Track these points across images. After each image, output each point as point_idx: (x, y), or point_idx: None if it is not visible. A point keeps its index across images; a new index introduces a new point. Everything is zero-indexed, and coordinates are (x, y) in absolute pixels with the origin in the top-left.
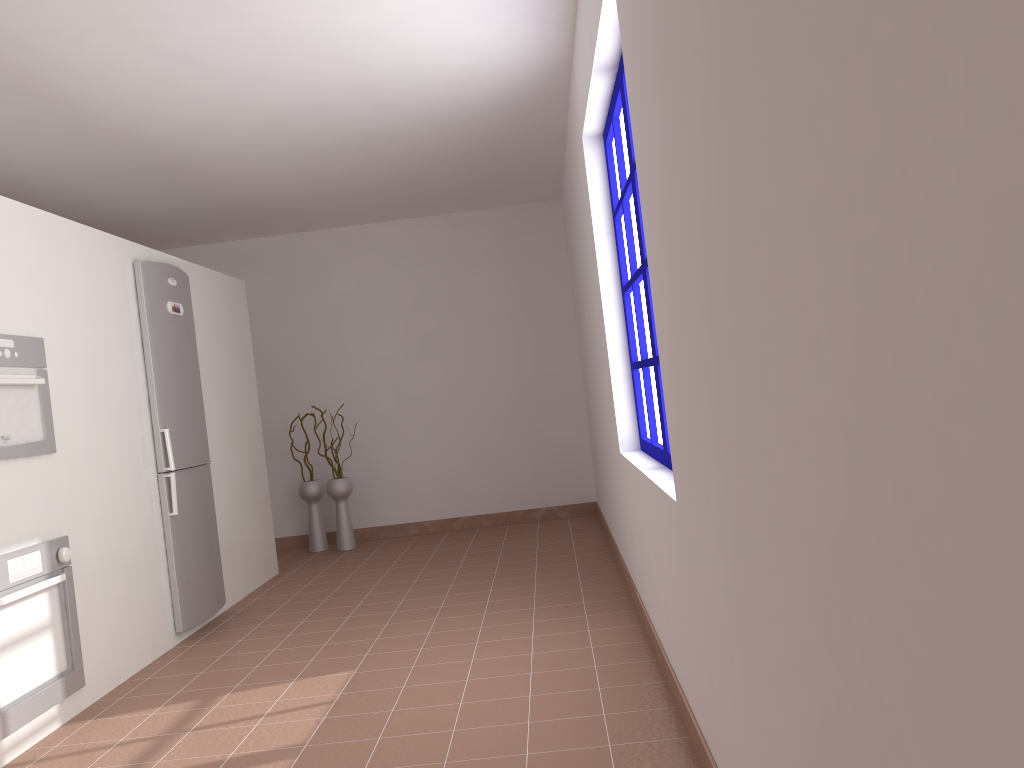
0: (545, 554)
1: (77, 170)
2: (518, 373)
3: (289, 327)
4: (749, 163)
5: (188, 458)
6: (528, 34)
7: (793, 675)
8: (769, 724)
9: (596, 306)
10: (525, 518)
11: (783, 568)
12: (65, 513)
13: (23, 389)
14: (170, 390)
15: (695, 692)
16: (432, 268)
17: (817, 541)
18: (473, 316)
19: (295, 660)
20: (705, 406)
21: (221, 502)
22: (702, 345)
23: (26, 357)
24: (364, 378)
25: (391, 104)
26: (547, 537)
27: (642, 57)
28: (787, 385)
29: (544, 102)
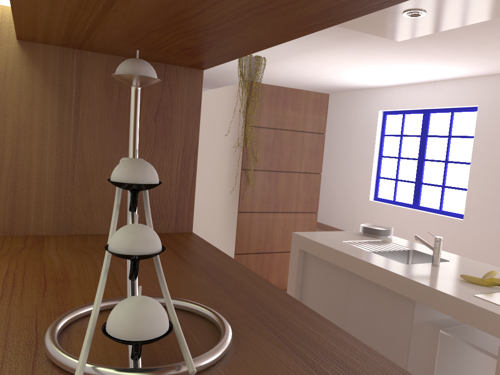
0: None
1: None
2: None
3: None
4: None
5: None
6: (388, 84)
7: None
8: None
9: (357, 155)
10: None
11: None
12: None
13: None
14: None
15: None
16: None
17: None
18: None
19: None
20: None
21: None
22: None
23: None
24: None
25: (325, 81)
26: None
27: (498, 138)
28: None
29: (351, 89)
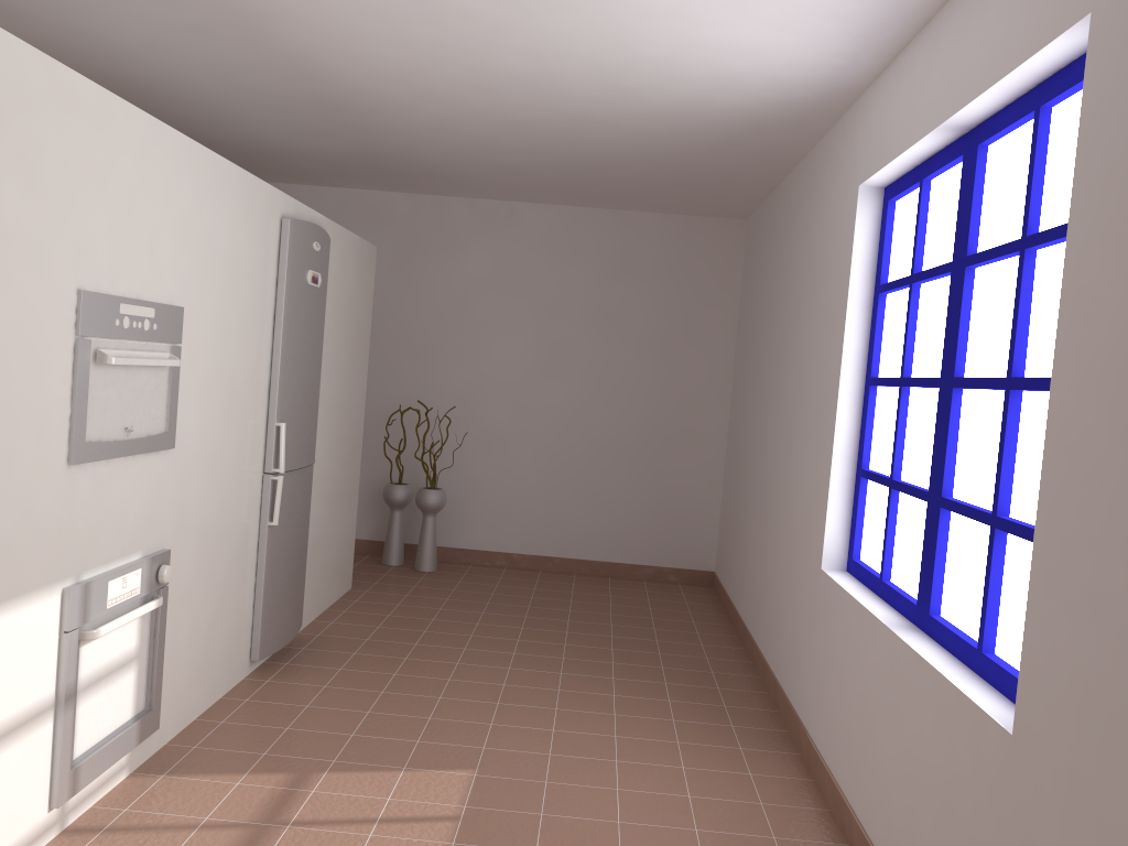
0: (665, 635)
1: (226, 88)
2: (656, 409)
3: (405, 302)
4: None
5: (297, 458)
6: (838, 52)
7: None
8: None
9: (816, 383)
10: (630, 574)
11: None
12: (170, 521)
13: (155, 370)
14: (293, 376)
15: None
16: (583, 268)
17: None
18: (618, 333)
19: (398, 736)
20: None
21: (314, 507)
22: None
23: (164, 330)
24: (479, 378)
25: (627, 92)
26: (661, 608)
27: None
28: None
29: (802, 124)
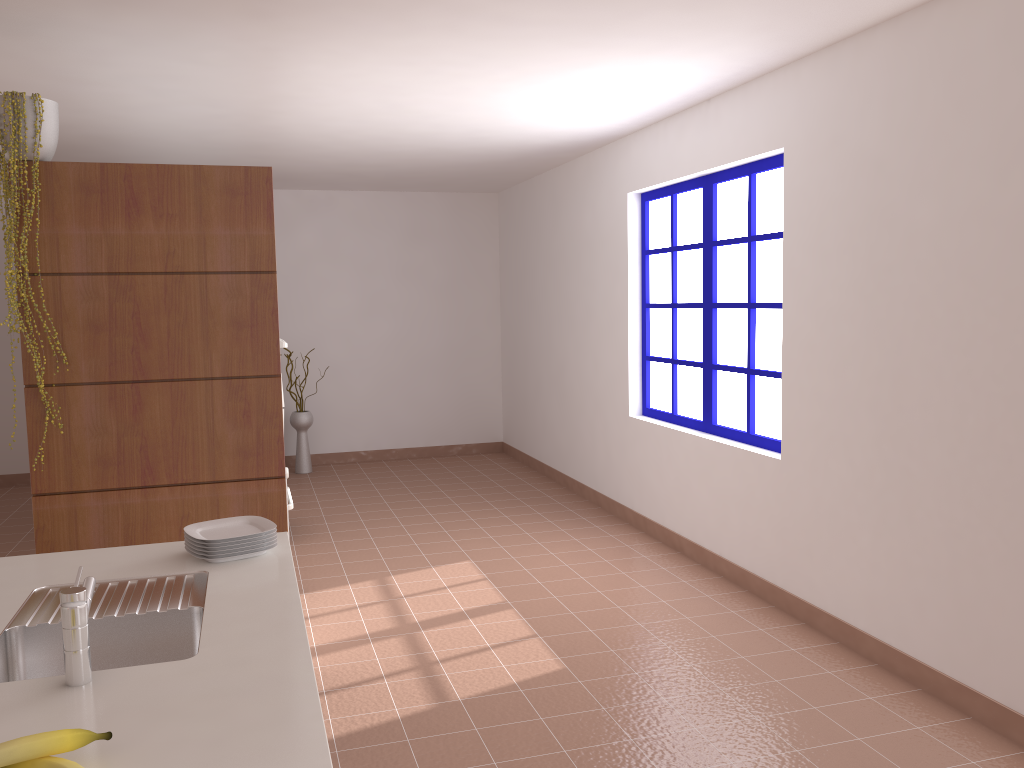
0: (502, 482)
1: (187, 140)
2: (450, 333)
3: None
4: (972, 342)
5: None
6: (621, 124)
7: (945, 538)
8: (903, 562)
9: (604, 308)
10: (446, 452)
11: (950, 496)
12: None
13: None
14: None
15: (770, 563)
16: (387, 237)
17: (992, 487)
18: (418, 282)
19: (409, 554)
20: (865, 419)
21: None
22: (873, 392)
23: None
24: (319, 325)
25: (481, 139)
26: (485, 469)
27: (827, 230)
28: (982, 429)
29: (576, 150)
